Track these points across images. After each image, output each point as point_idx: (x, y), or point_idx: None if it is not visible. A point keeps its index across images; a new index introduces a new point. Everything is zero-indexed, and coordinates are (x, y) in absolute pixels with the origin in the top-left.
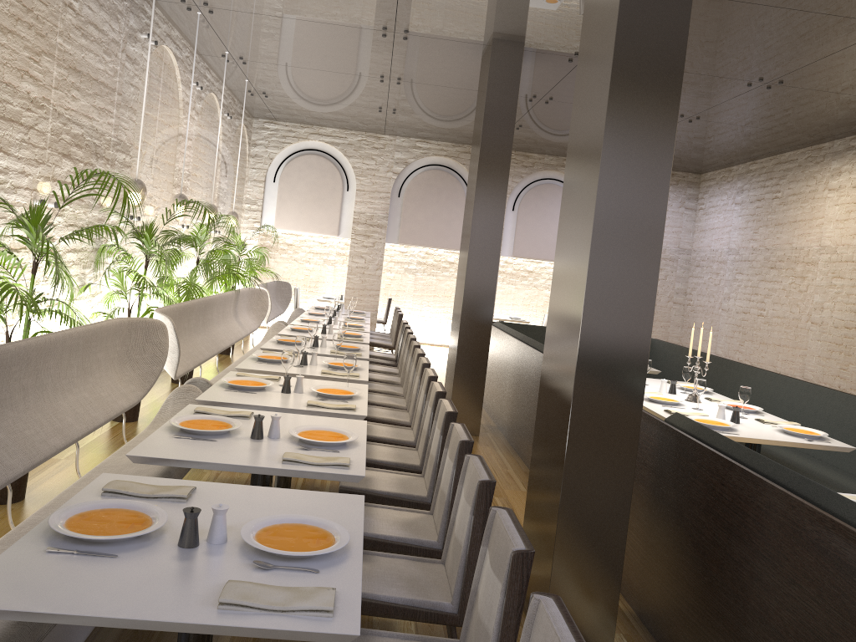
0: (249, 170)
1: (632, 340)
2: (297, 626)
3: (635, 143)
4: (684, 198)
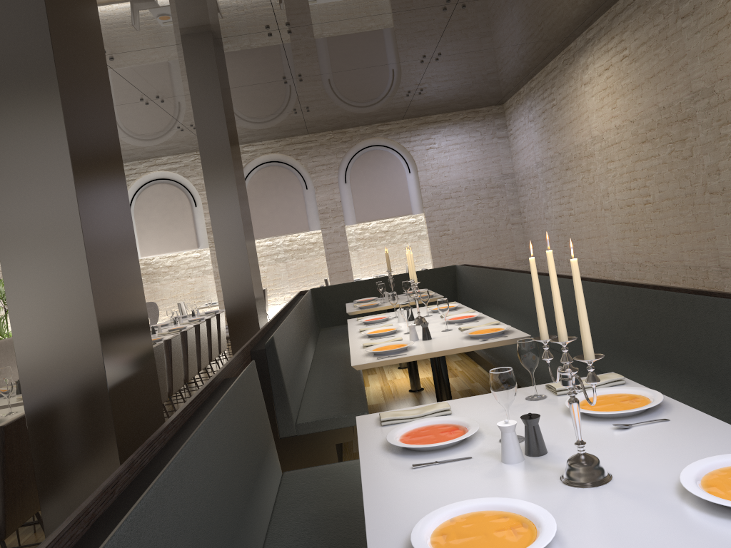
0: None
1: (72, 308)
2: None
3: (12, 89)
4: (494, 129)
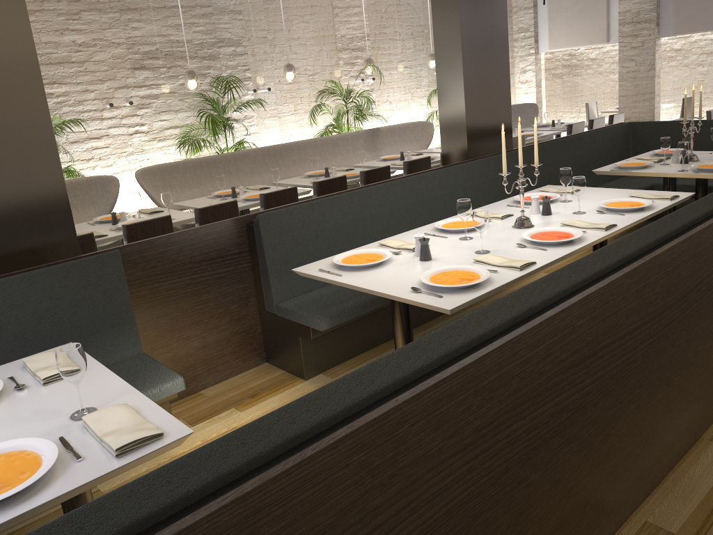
0: (519, 0)
1: None
2: None
3: None
4: None
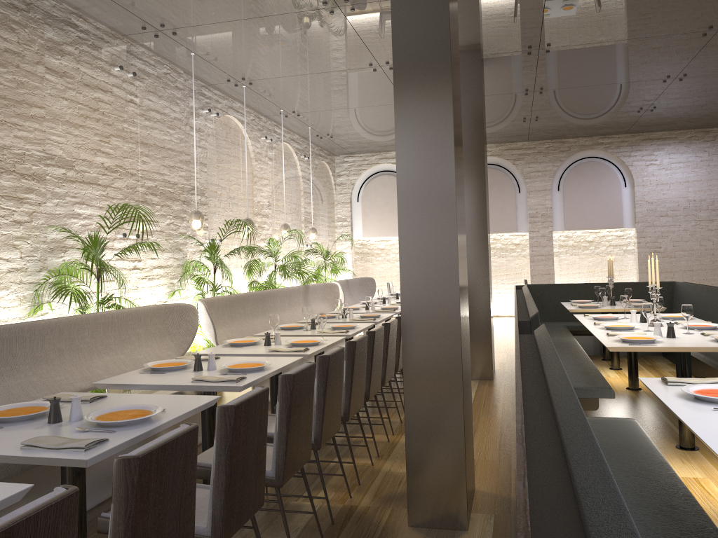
0: (337, 196)
1: (442, 261)
2: (54, 455)
3: (420, 105)
4: None
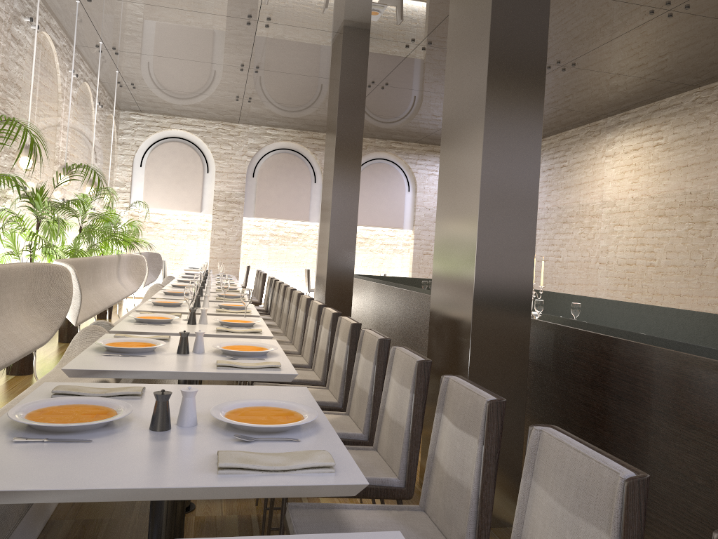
0: (117, 156)
1: (520, 242)
2: (305, 481)
3: (514, 71)
4: None
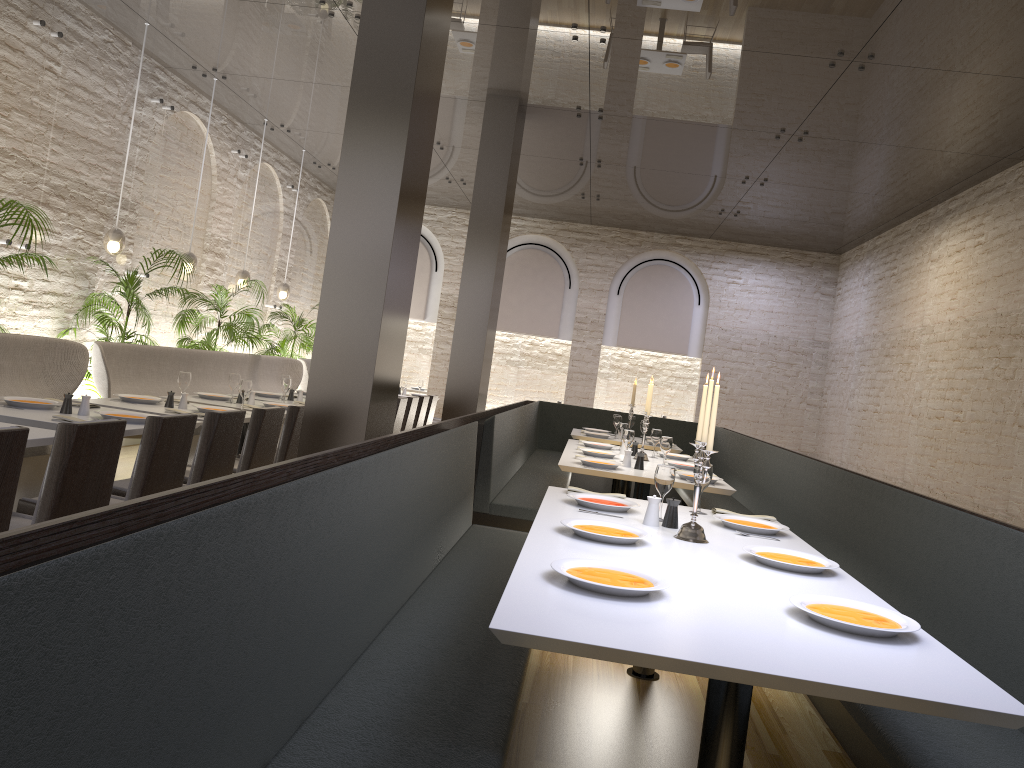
0: None
1: (363, 329)
2: None
3: (370, 154)
4: (819, 282)
